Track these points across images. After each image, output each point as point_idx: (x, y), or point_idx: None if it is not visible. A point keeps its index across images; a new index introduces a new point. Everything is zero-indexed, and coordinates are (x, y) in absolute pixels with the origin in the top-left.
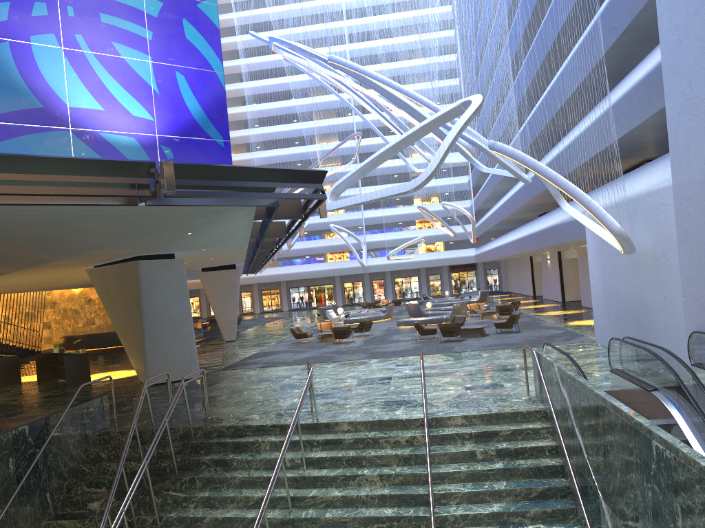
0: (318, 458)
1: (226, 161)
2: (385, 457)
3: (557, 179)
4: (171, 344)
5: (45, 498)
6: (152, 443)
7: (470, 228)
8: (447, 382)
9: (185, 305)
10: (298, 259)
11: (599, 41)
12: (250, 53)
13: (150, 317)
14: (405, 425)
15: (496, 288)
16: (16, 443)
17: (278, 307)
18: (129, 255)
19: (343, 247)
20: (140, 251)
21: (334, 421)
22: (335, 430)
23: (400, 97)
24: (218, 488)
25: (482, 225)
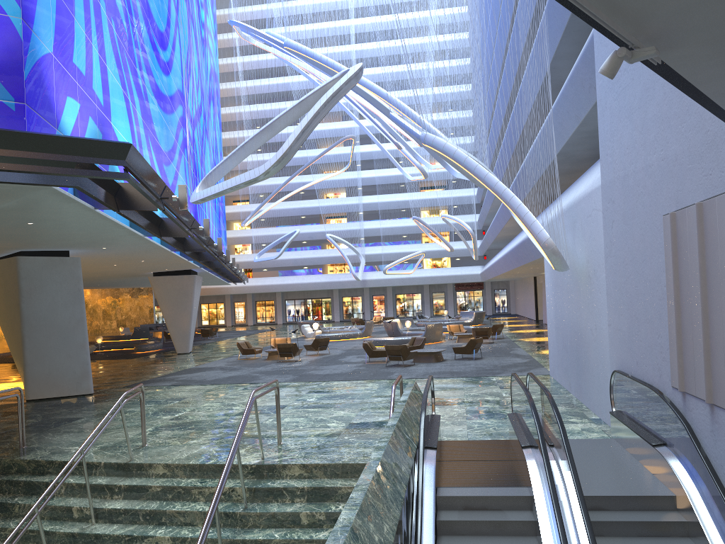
0: (110, 509)
1: (17, 129)
2: (189, 514)
3: (487, 178)
4: (58, 354)
5: None
6: None
7: (477, 244)
8: (337, 416)
9: (78, 310)
10: (295, 270)
11: (555, 20)
12: (255, 50)
13: (32, 323)
14: (231, 472)
15: (503, 310)
16: None
17: (272, 320)
18: (6, 249)
19: (342, 259)
20: (10, 245)
21: (148, 462)
22: (149, 474)
23: (366, 90)
24: None
25: (485, 241)
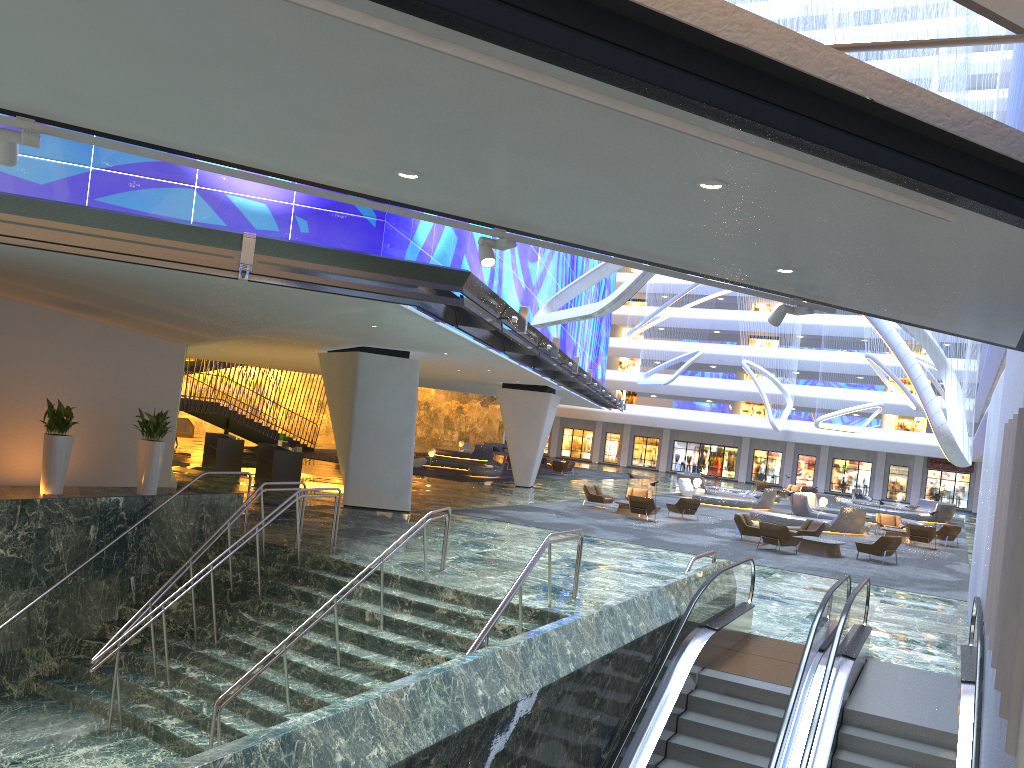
0: (398, 620)
1: (374, 244)
2: (466, 641)
3: (890, 335)
4: (382, 462)
5: (128, 581)
6: (226, 550)
7: (971, 405)
8: None
9: (408, 418)
10: (694, 402)
11: None
12: None
13: (361, 424)
14: (515, 612)
15: None
16: (104, 512)
17: (653, 464)
18: (349, 343)
19: (760, 397)
20: (353, 340)
21: (440, 585)
22: (439, 596)
23: None
24: (290, 623)
25: (977, 403)
